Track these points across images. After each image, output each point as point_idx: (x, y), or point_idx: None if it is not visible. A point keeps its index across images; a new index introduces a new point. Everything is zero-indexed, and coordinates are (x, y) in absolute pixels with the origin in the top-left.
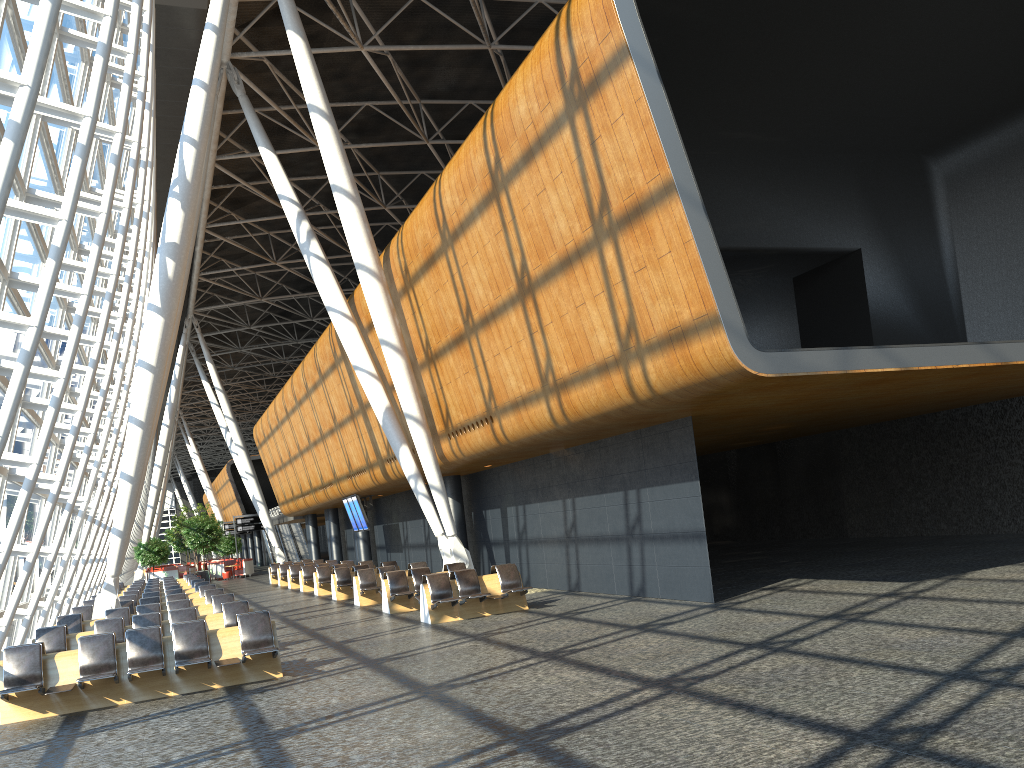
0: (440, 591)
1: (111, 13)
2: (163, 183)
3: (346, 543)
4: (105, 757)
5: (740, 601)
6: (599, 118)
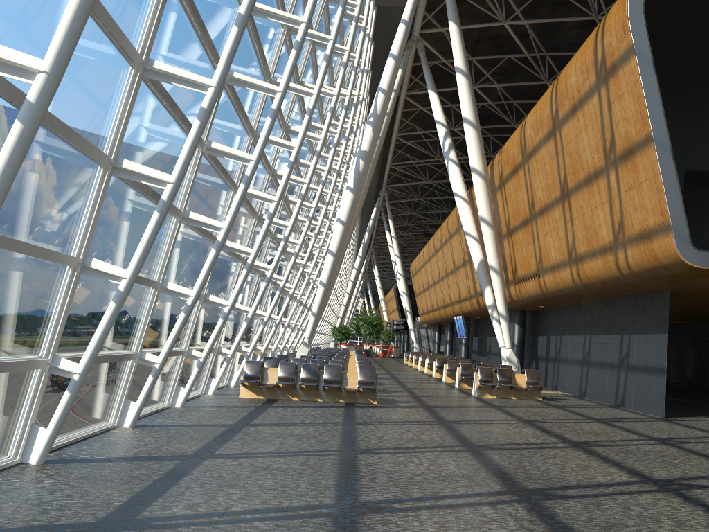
0: (485, 378)
1: (333, 38)
2: None
3: (455, 346)
4: (277, 416)
5: (683, 420)
6: (614, 90)
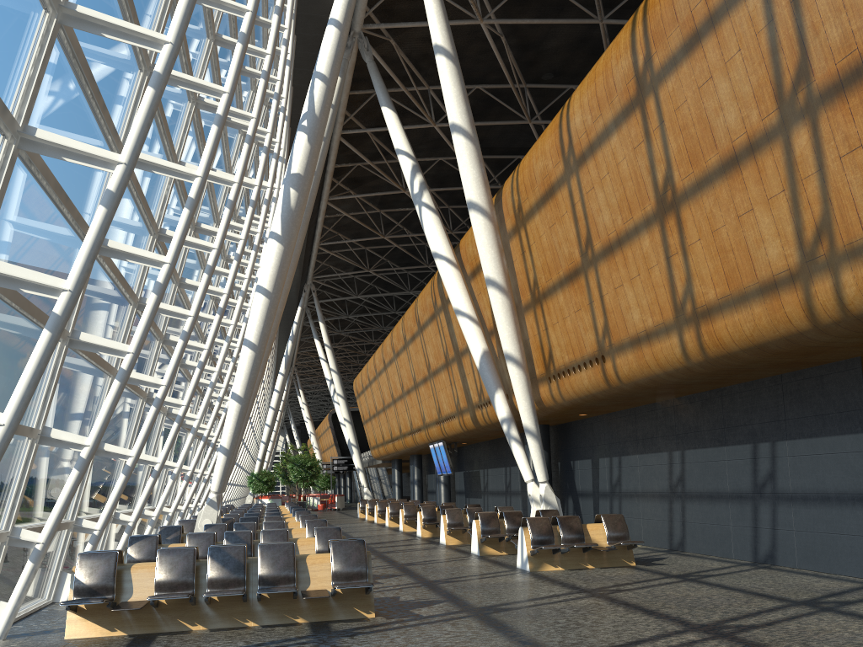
0: (541, 536)
1: None
2: None
3: (427, 487)
4: None
5: None
6: None
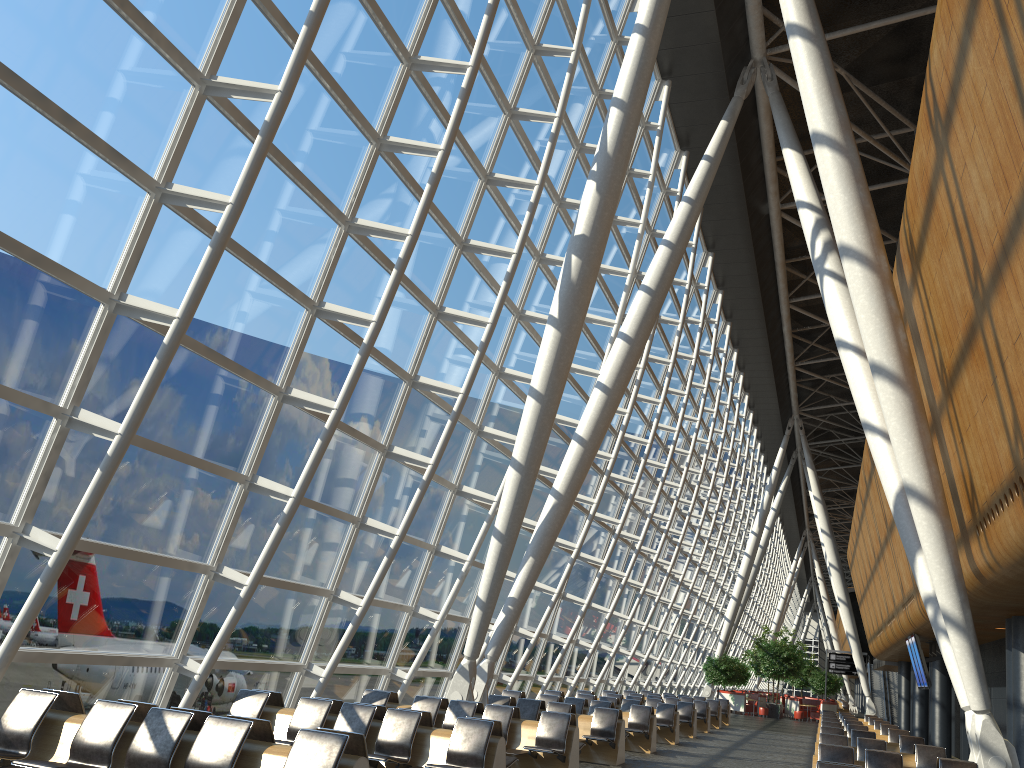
0: None
1: None
2: (720, 241)
3: None
4: None
5: None
6: None
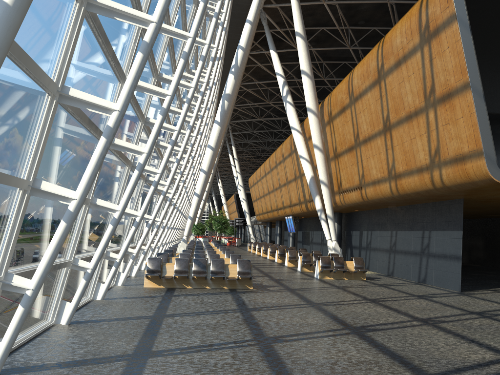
0: (325, 264)
1: None
2: (225, 63)
3: (283, 237)
4: (184, 305)
5: (474, 293)
6: (436, 48)
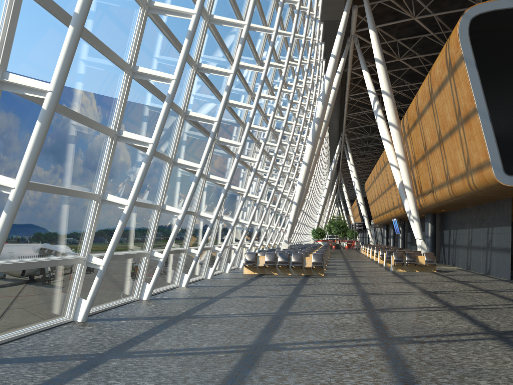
0: (397, 259)
1: (286, 66)
2: None
3: (397, 239)
4: (262, 282)
5: None
6: (456, 80)
